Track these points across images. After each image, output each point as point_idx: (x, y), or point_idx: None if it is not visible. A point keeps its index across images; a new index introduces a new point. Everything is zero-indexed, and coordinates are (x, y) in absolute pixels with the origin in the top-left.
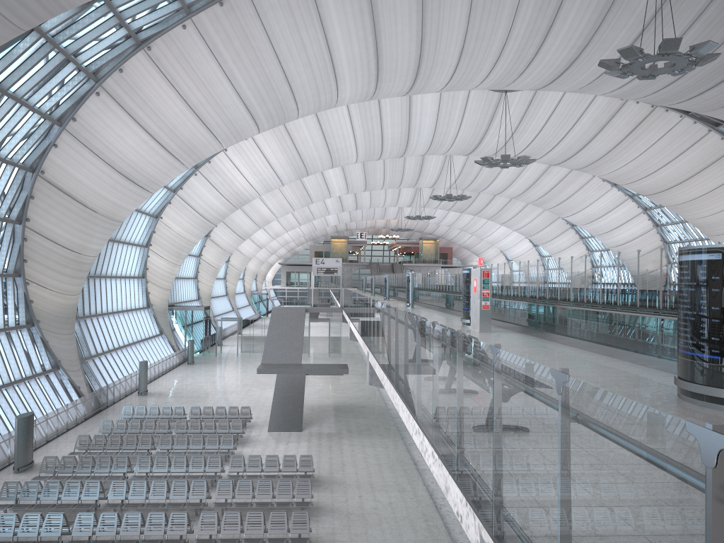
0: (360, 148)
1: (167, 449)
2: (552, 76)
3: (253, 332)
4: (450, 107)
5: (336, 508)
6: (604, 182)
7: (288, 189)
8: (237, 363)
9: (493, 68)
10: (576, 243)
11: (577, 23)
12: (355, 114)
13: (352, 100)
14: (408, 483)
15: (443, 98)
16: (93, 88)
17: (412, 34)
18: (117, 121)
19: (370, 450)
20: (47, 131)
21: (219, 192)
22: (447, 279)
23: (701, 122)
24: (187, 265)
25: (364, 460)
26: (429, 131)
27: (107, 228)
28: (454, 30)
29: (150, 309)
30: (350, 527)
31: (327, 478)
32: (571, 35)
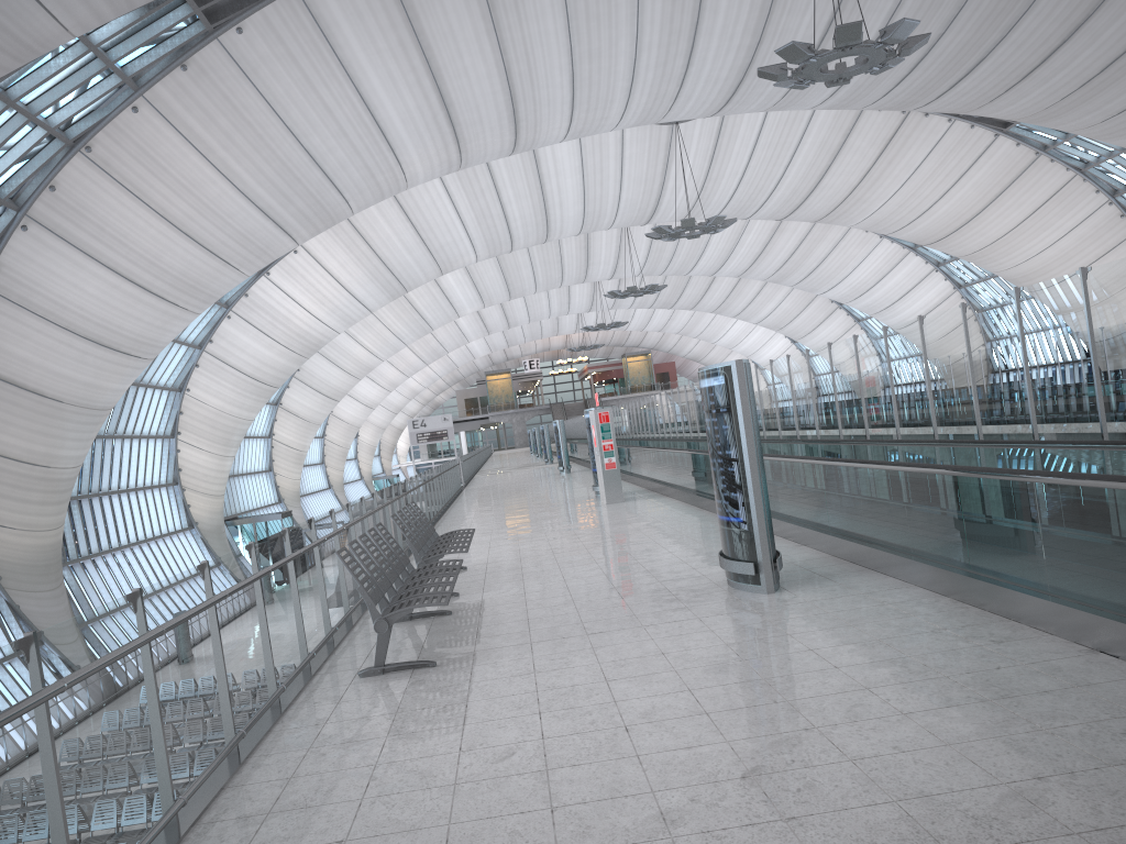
0: (477, 238)
1: None
2: (724, 93)
3: None
4: (599, 157)
5: None
6: (869, 232)
7: (389, 314)
8: None
9: (630, 97)
10: (851, 330)
11: (735, 13)
12: (457, 190)
13: (431, 174)
14: None
15: (585, 146)
16: (15, 221)
17: (490, 67)
18: (63, 263)
19: None
20: None
21: (271, 338)
22: (621, 421)
23: (982, 125)
24: (251, 453)
25: None
26: (576, 199)
27: (85, 423)
28: (553, 51)
29: (195, 530)
30: None
31: None
32: (732, 32)
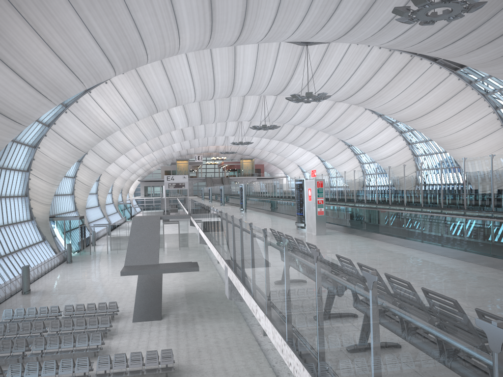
0: (198, 90)
1: (41, 349)
2: (346, 28)
3: (119, 234)
4: (265, 57)
5: None
6: (373, 113)
7: (142, 123)
8: (107, 259)
9: (302, 22)
10: (352, 158)
11: None
12: (193, 63)
13: (191, 48)
14: (256, 366)
15: (260, 50)
16: None
17: None
18: None
19: (220, 334)
20: None
21: (86, 126)
22: (270, 188)
23: (445, 67)
24: (65, 184)
25: (216, 345)
26: (250, 76)
27: None
28: None
29: (33, 221)
30: None
31: (185, 367)
32: None
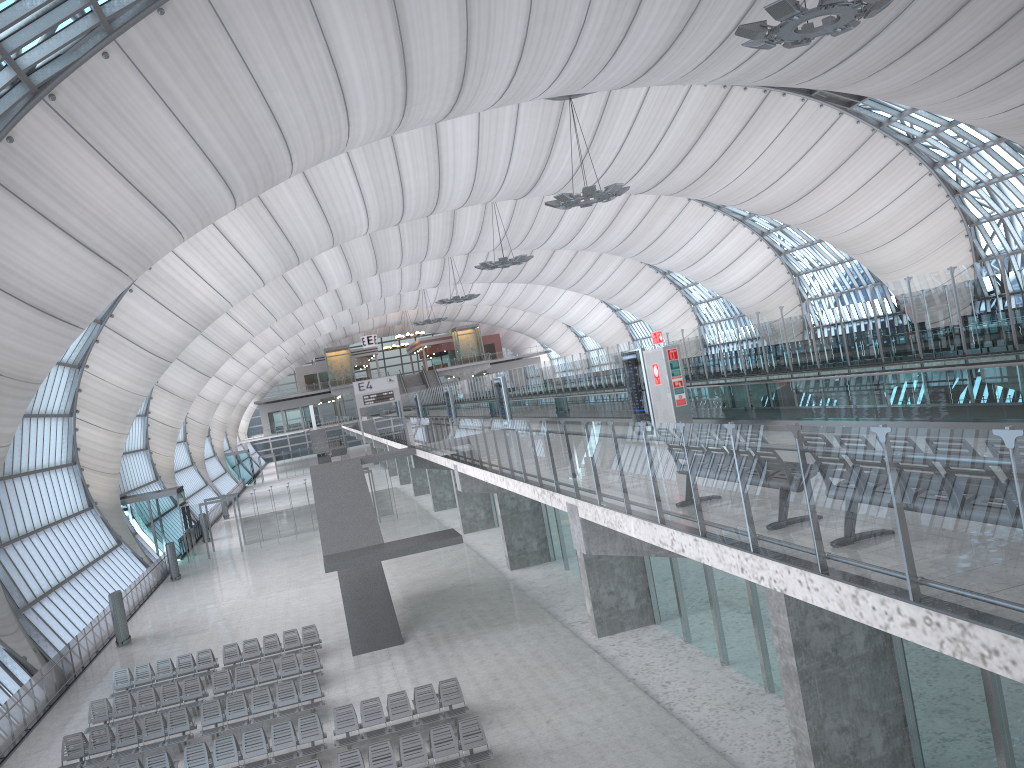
0: (373, 210)
1: (214, 722)
2: (646, 63)
3: (260, 511)
4: (494, 131)
5: (525, 749)
6: (704, 206)
7: (264, 290)
8: (247, 562)
9: (567, 63)
10: (673, 297)
11: None
12: (360, 162)
13: (368, 139)
14: (605, 684)
15: (483, 120)
16: None
17: (453, 26)
18: (14, 222)
19: (522, 647)
20: None
21: (171, 311)
22: (546, 377)
23: (829, 104)
24: (132, 431)
25: (521, 665)
26: (468, 171)
27: (20, 397)
28: (513, 13)
29: (94, 510)
30: None
31: (482, 706)
32: (672, 1)
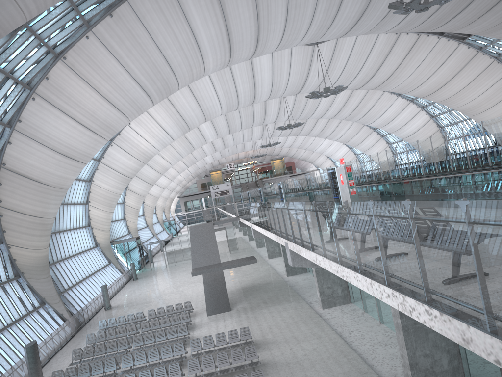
0: (223, 103)
1: (139, 345)
2: (350, 24)
3: (174, 248)
4: (280, 62)
5: (277, 361)
6: (392, 94)
7: (176, 143)
8: (168, 272)
9: (309, 27)
10: (379, 140)
11: None
12: (216, 80)
13: (214, 69)
14: (321, 331)
15: (274, 57)
16: (29, 95)
17: (250, 13)
18: (51, 116)
19: (285, 313)
20: (1, 133)
21: (130, 154)
22: (305, 182)
23: (453, 39)
24: (117, 211)
25: (283, 321)
26: (268, 82)
27: (58, 195)
28: (279, 4)
29: (98, 247)
30: (292, 373)
31: (262, 340)
32: None
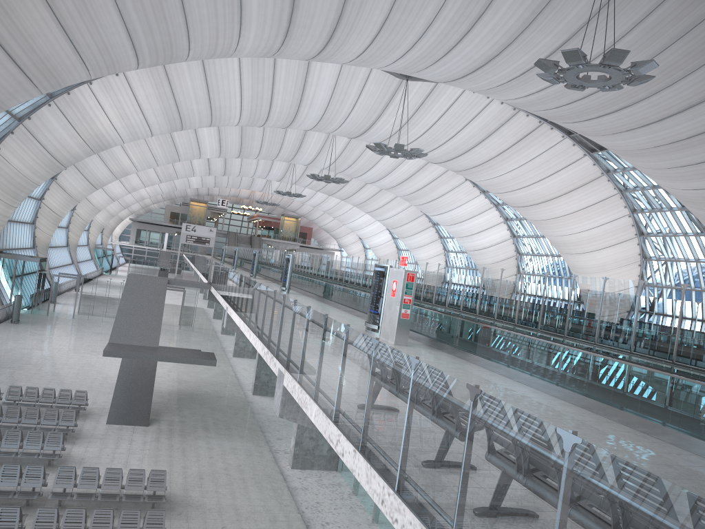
0: (246, 110)
1: None
2: (466, 70)
3: (95, 294)
4: (348, 84)
5: None
6: (474, 187)
7: (155, 141)
8: (72, 327)
9: (410, 49)
10: (435, 242)
11: (507, 18)
12: (247, 72)
13: (252, 53)
14: (280, 509)
15: (343, 73)
16: None
17: None
18: None
19: (232, 458)
20: None
21: (76, 131)
22: (325, 265)
23: (579, 146)
24: (25, 208)
25: (225, 472)
26: (321, 106)
27: None
28: None
29: None
30: None
31: (180, 497)
32: (498, 30)
